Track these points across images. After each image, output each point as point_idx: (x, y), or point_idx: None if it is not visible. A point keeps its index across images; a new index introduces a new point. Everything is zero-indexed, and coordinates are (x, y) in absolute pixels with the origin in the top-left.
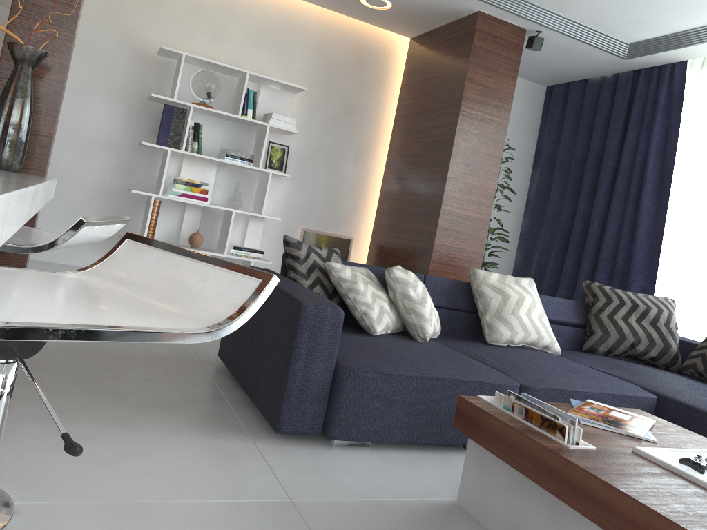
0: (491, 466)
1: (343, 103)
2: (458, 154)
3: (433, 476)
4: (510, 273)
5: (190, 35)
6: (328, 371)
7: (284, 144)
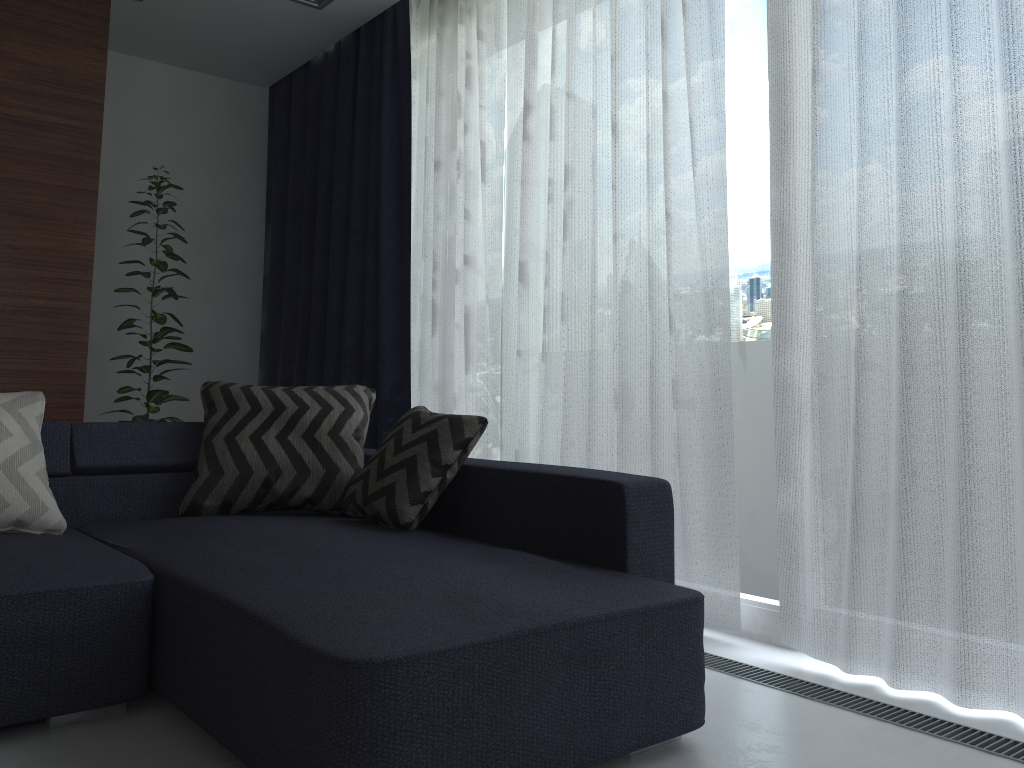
0: None
1: None
2: None
3: None
4: None
5: None
6: None
7: None
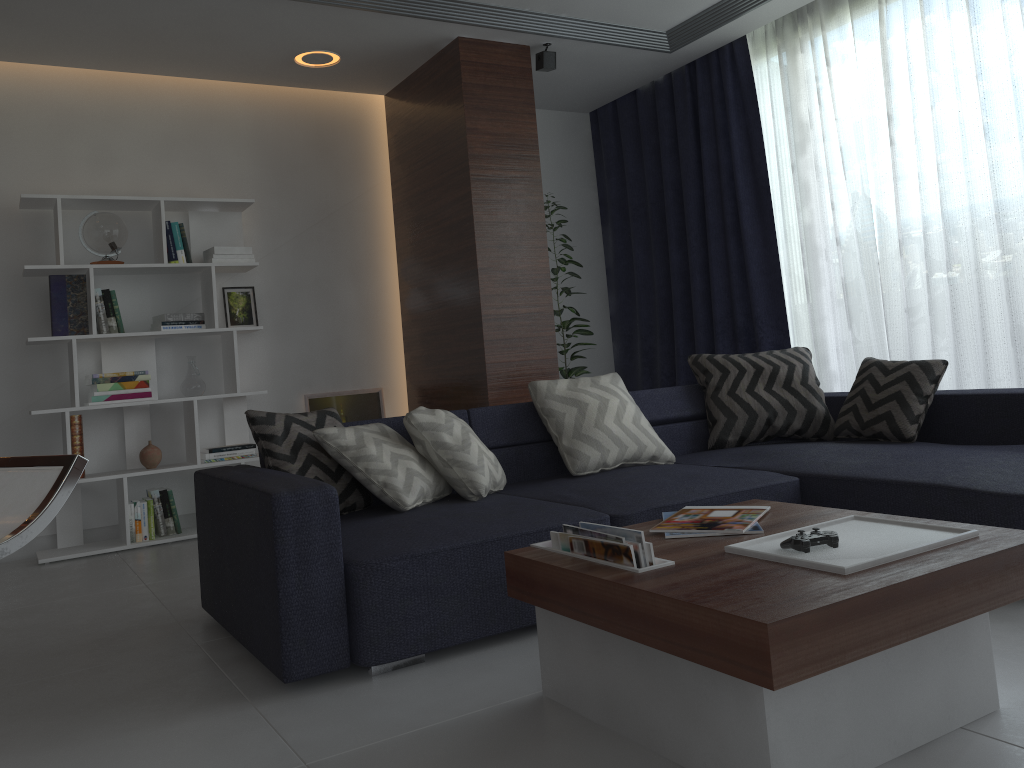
0: (567, 631)
1: (315, 206)
2: (485, 234)
3: (513, 672)
4: None
5: (63, 169)
6: (336, 576)
7: (246, 285)
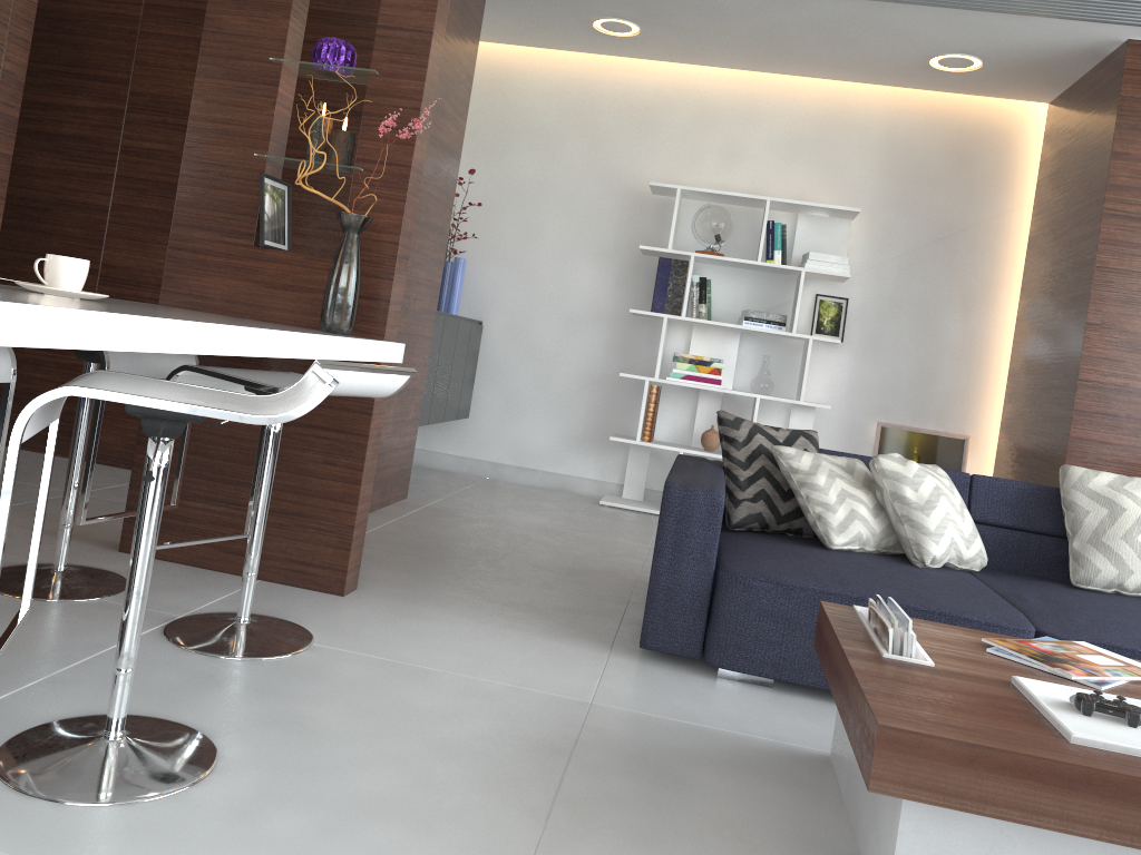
0: None
1: (935, 223)
2: (1106, 283)
3: (832, 729)
4: None
5: (694, 161)
6: (704, 574)
7: (841, 296)
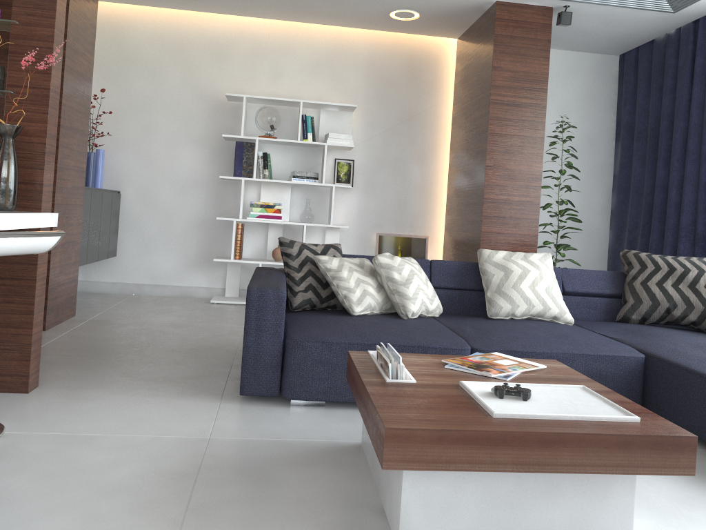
0: None
1: (400, 112)
2: (494, 142)
3: (362, 426)
4: (605, 254)
5: (253, 79)
6: (277, 343)
7: (349, 159)
